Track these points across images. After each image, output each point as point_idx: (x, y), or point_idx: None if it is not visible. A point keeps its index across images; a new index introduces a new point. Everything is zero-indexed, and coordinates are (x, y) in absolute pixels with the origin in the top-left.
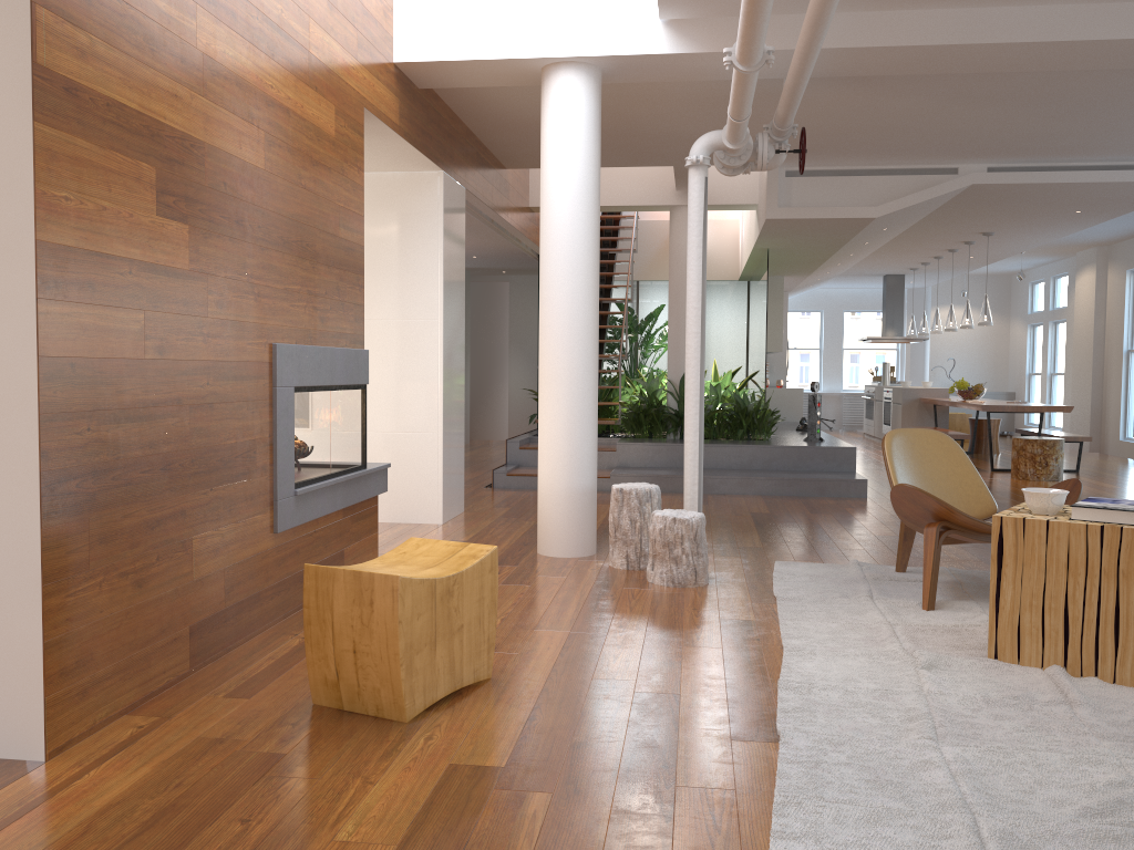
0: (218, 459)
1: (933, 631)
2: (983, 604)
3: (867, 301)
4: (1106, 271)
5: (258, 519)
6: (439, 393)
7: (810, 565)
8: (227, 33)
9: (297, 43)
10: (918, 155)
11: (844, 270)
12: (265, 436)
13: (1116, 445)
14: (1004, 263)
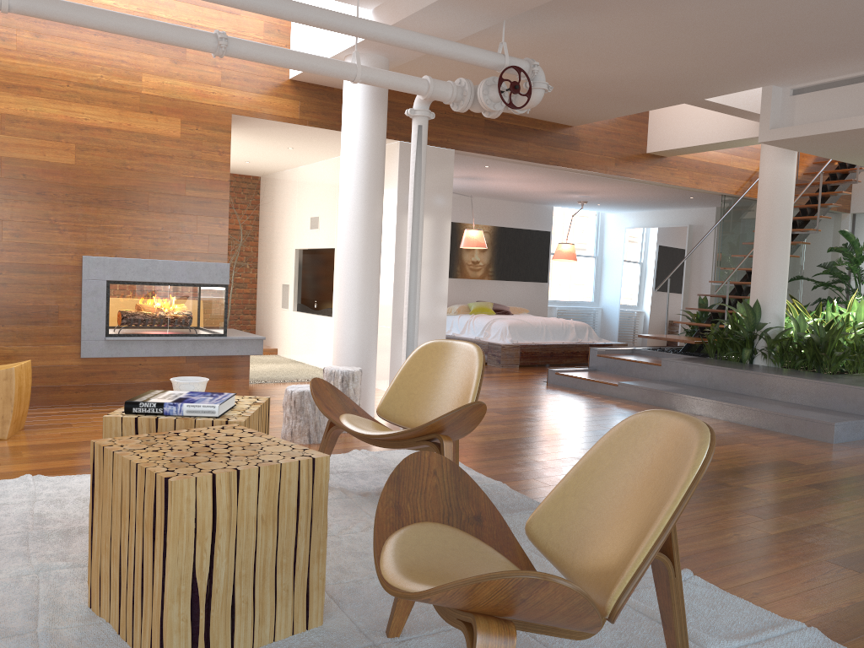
0: (12, 312)
1: None
2: (350, 499)
3: None
4: None
5: (60, 347)
6: (391, 298)
7: None
8: (30, 99)
9: (123, 91)
10: None
11: None
12: (71, 305)
13: None
14: None
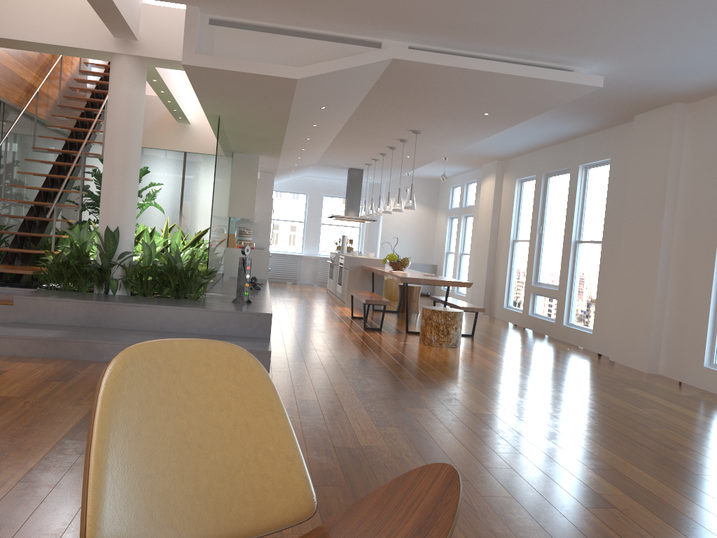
0: None
1: None
2: None
3: (340, 189)
4: (502, 180)
5: None
6: None
7: None
8: None
9: None
10: (340, 15)
11: (316, 159)
12: None
13: (501, 311)
14: (435, 169)
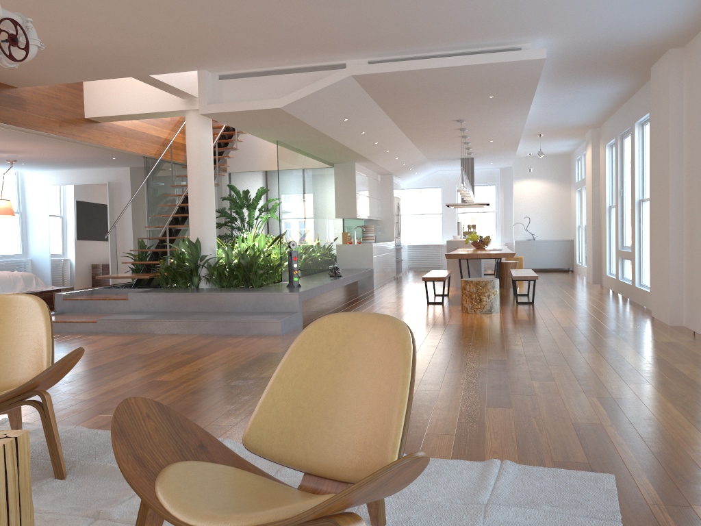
0: None
1: None
2: None
3: None
4: (599, 147)
5: None
6: None
7: None
8: None
9: None
10: (296, 53)
11: (421, 156)
12: None
13: (606, 279)
14: (548, 146)
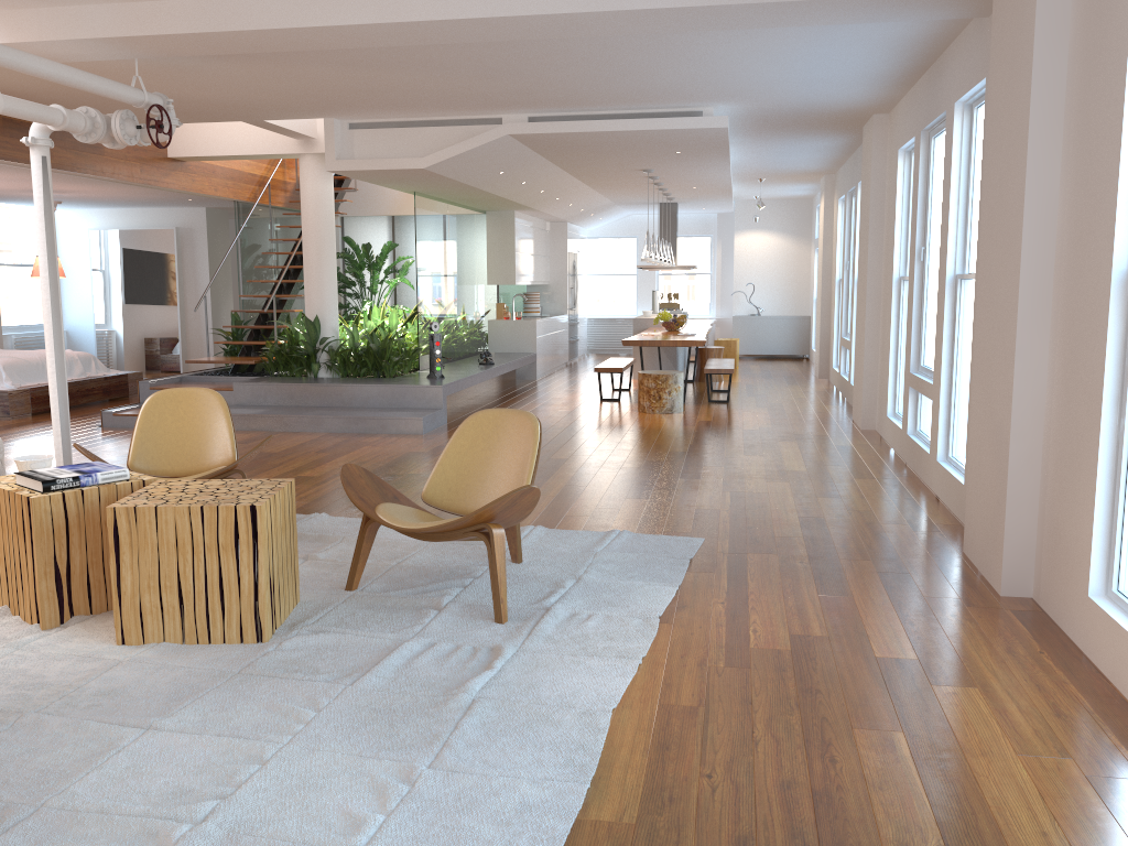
0: None
1: None
2: None
3: (680, 226)
4: (834, 200)
5: None
6: None
7: None
8: None
9: None
10: (444, 108)
11: (605, 200)
12: None
13: (832, 372)
14: (778, 190)
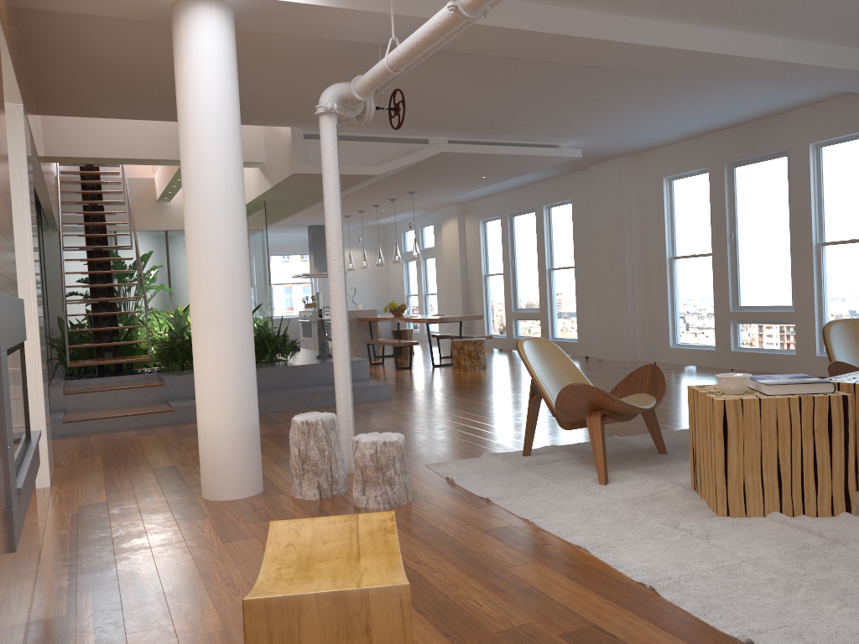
0: None
1: (643, 502)
2: (631, 471)
3: (287, 247)
4: (464, 221)
5: (2, 540)
6: (35, 345)
7: (456, 462)
8: None
9: None
10: (409, 127)
11: (284, 222)
12: None
13: None
14: (389, 217)
